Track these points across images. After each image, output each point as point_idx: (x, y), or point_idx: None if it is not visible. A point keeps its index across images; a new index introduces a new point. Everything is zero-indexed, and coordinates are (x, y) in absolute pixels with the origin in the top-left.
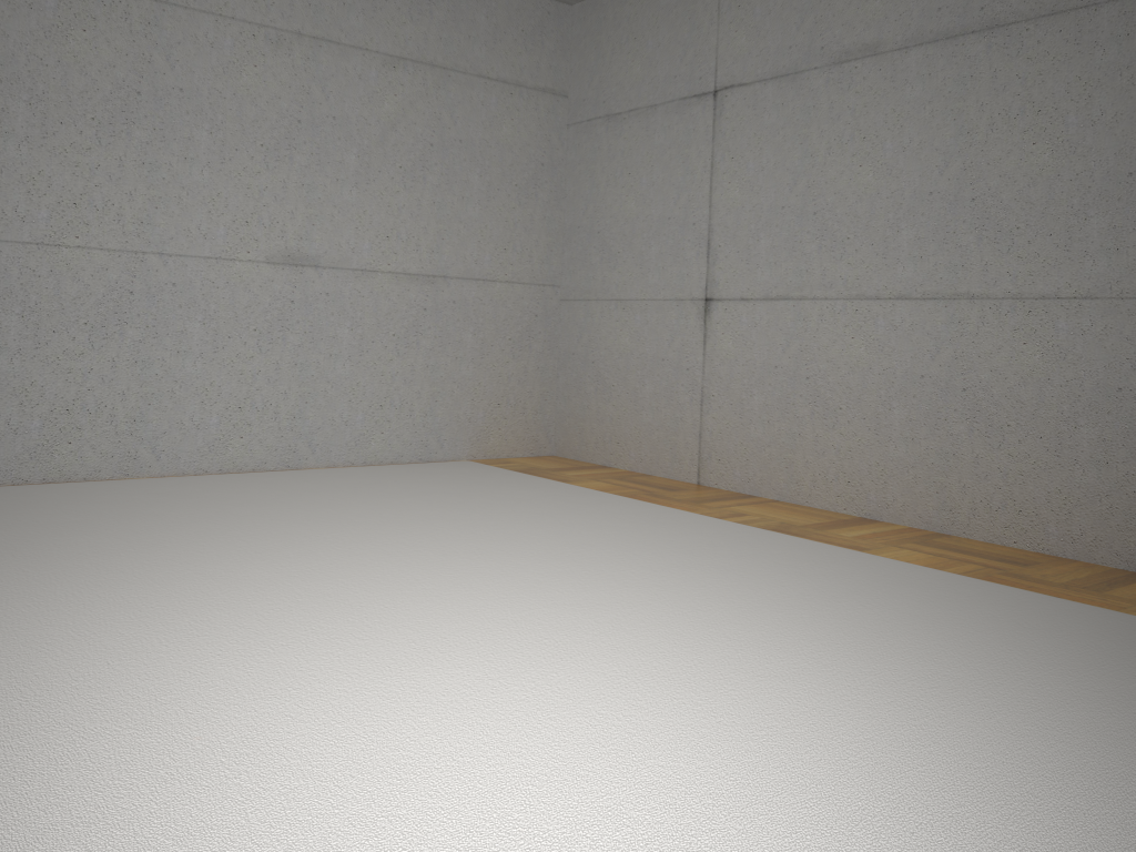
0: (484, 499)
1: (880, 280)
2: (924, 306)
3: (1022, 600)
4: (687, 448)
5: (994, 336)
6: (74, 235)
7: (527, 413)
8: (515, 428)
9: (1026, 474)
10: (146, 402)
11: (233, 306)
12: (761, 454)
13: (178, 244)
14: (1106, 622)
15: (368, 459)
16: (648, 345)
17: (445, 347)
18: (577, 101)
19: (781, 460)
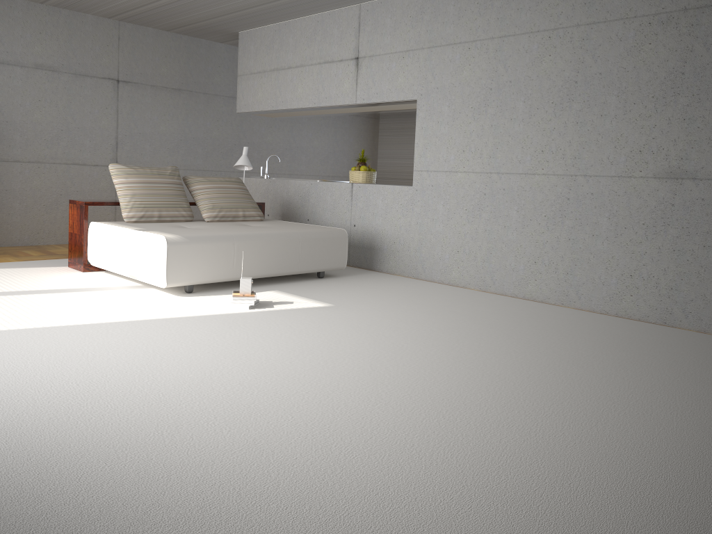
0: (674, 372)
1: None
2: None
3: None
4: None
5: None
6: (541, 168)
7: None
8: None
9: None
10: (574, 263)
11: (628, 208)
12: None
13: (594, 169)
14: None
15: None
16: None
17: None
18: None
19: None
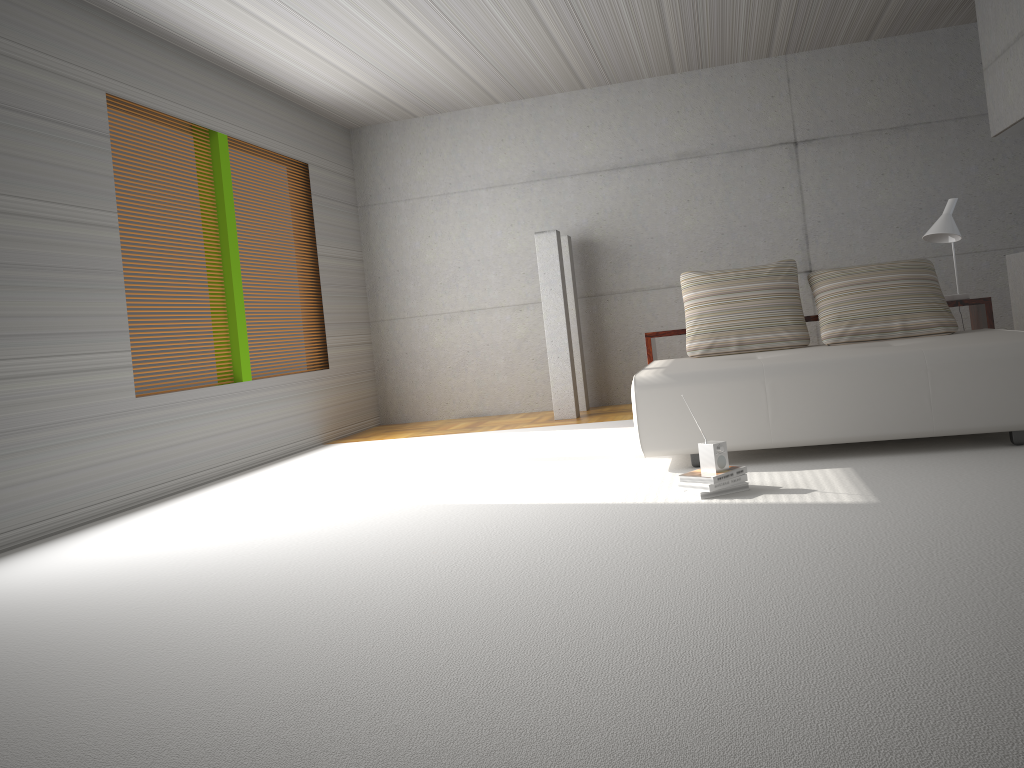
0: None
1: None
2: None
3: None
4: None
5: None
6: None
7: None
8: None
9: None
10: None
11: None
12: None
13: None
14: None
15: None
16: None
17: None
18: None
19: None
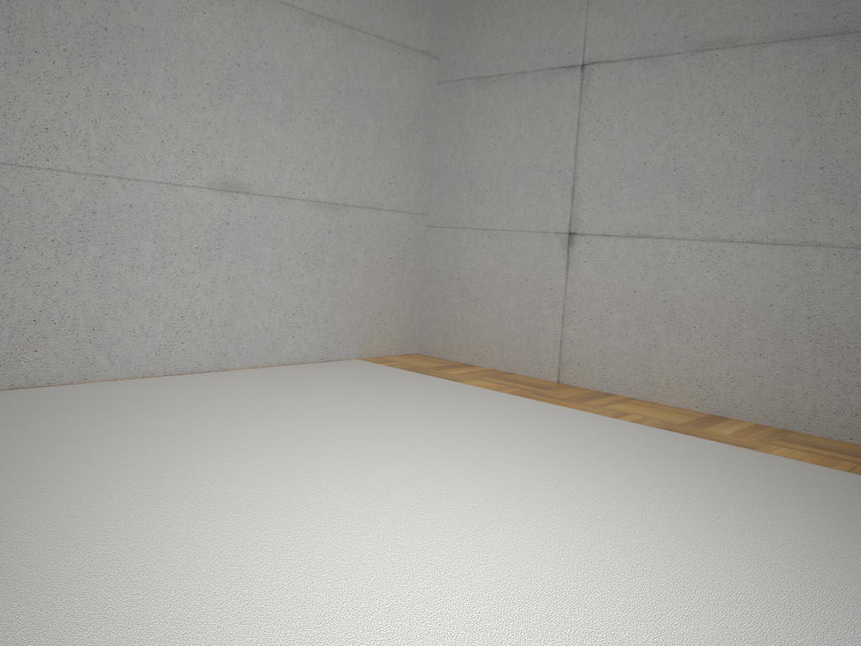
0: (414, 401)
1: (734, 227)
2: (774, 250)
3: None
4: (548, 353)
5: (837, 277)
6: (45, 158)
7: (400, 319)
8: (391, 332)
9: None
10: (104, 312)
11: (179, 227)
12: (619, 360)
13: (135, 170)
14: None
15: (282, 360)
16: (512, 268)
17: (343, 264)
18: (448, 63)
19: (637, 366)
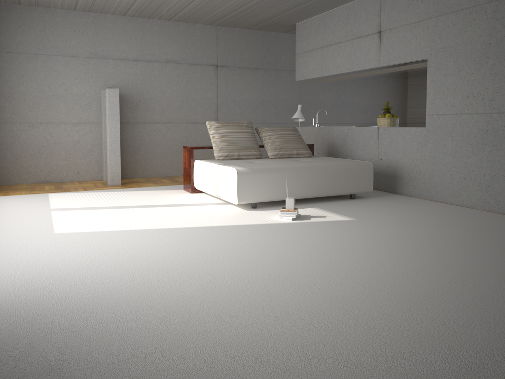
0: None
1: None
2: None
3: None
4: None
5: None
6: None
7: None
8: None
9: None
10: None
11: None
12: None
13: None
14: None
15: None
16: None
17: None
18: None
19: None
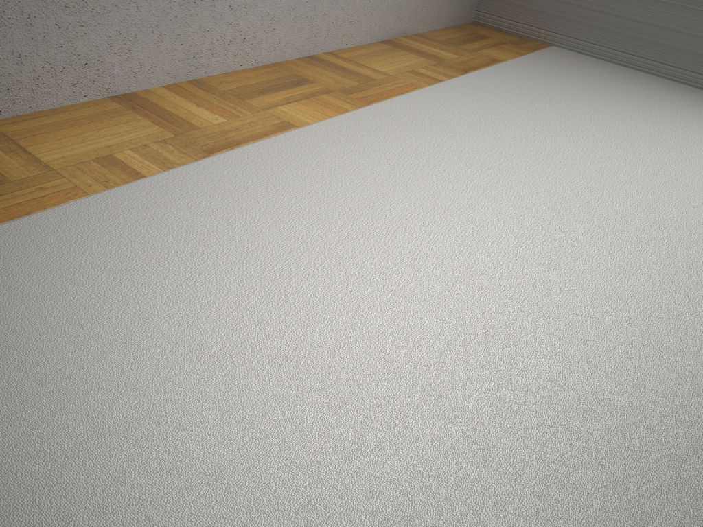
0: None
1: None
2: None
3: (424, 105)
4: None
5: None
6: None
7: None
8: None
9: (248, 6)
10: None
11: None
12: None
13: None
14: (456, 96)
15: None
16: None
17: None
18: None
19: None
